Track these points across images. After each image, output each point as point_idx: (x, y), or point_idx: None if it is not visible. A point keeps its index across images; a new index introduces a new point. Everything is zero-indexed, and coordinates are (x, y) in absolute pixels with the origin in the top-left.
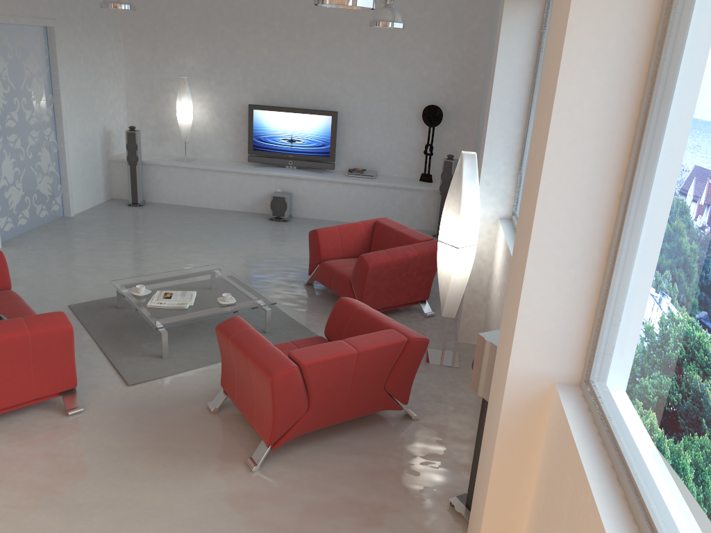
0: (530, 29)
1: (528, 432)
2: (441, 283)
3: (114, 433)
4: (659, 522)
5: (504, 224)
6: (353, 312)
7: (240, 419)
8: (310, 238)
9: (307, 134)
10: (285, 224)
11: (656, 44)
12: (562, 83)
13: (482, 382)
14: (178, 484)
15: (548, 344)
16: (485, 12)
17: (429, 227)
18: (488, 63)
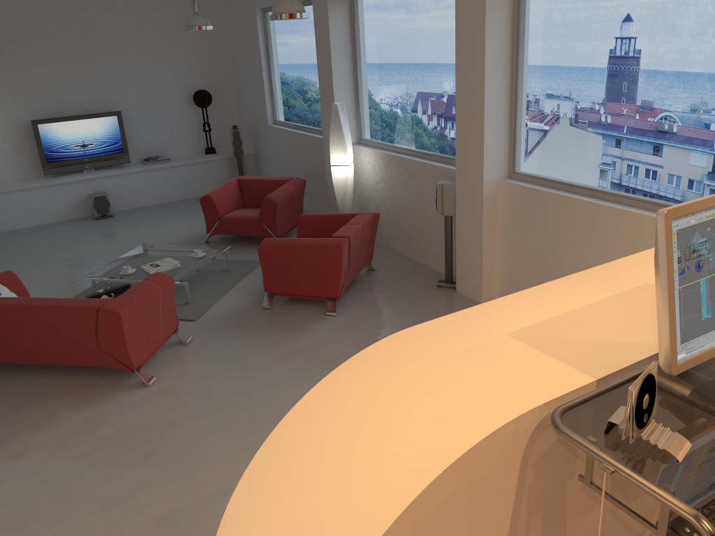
0: (345, 19)
1: (493, 208)
2: (339, 193)
3: (232, 337)
4: (588, 186)
5: (360, 146)
6: (318, 219)
7: (290, 304)
8: (204, 203)
9: (98, 137)
10: (114, 218)
11: (515, 21)
12: (486, 42)
13: (445, 207)
14: (308, 334)
15: (496, 162)
16: (219, 9)
17: None
18: (240, 49)
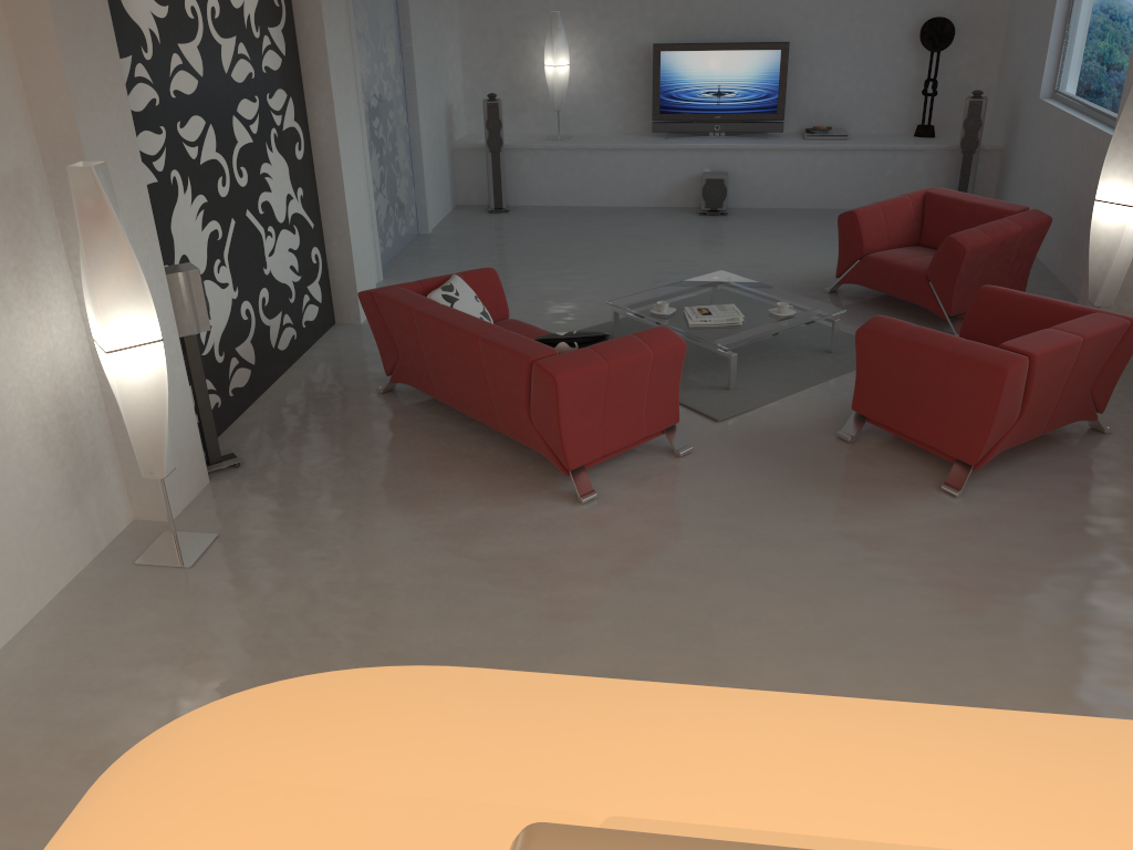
0: None
1: None
2: (1096, 260)
3: (752, 471)
4: None
5: None
6: (1013, 302)
7: (889, 447)
8: (843, 224)
9: (743, 82)
10: (726, 219)
11: None
12: None
13: None
14: (880, 515)
15: None
16: None
17: None
18: None
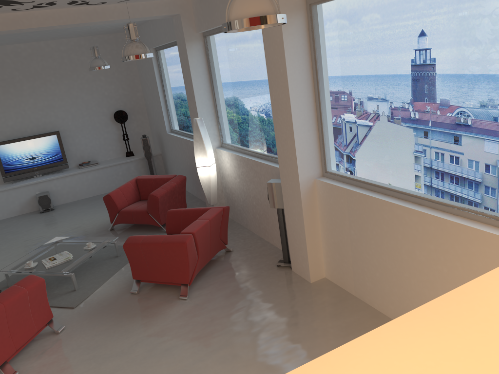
0: (201, 53)
1: (312, 202)
2: (205, 188)
3: (96, 325)
4: (383, 185)
5: (222, 149)
6: (181, 213)
7: (154, 289)
8: (106, 200)
9: (43, 151)
10: (54, 211)
11: (312, 46)
12: (287, 66)
13: (276, 201)
14: (159, 320)
15: (309, 164)
16: None
17: None
18: (145, 78)
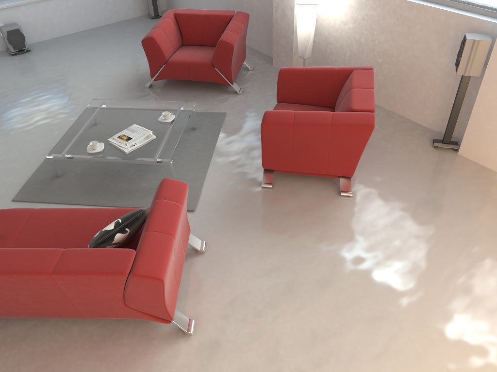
0: None
1: None
2: (302, 35)
3: (251, 238)
4: None
5: None
6: (304, 74)
7: (291, 180)
8: (147, 46)
9: None
10: (33, 54)
11: None
12: None
13: (470, 66)
14: (338, 229)
15: None
16: None
17: (140, 13)
18: None
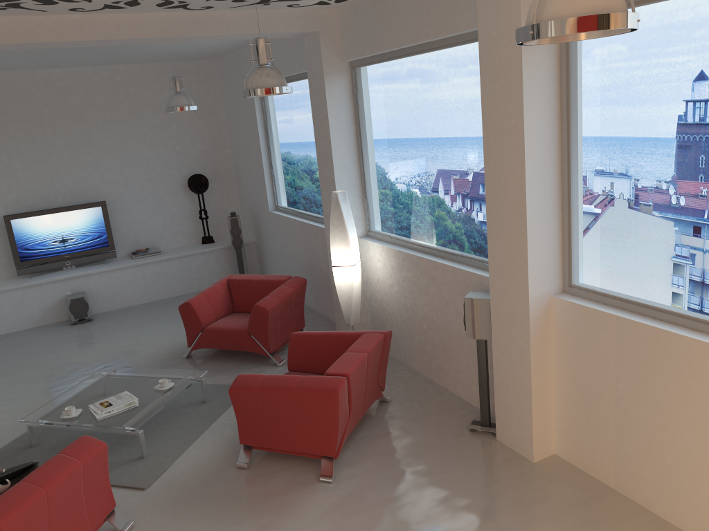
0: (346, 92)
1: (544, 333)
2: (343, 299)
3: (187, 522)
4: (687, 313)
5: (369, 240)
6: (314, 339)
7: (274, 461)
8: (183, 311)
9: (80, 230)
10: (93, 323)
11: (563, 85)
12: (525, 115)
13: (477, 328)
14: (292, 519)
15: (545, 272)
16: (216, 87)
17: None
18: (239, 128)
